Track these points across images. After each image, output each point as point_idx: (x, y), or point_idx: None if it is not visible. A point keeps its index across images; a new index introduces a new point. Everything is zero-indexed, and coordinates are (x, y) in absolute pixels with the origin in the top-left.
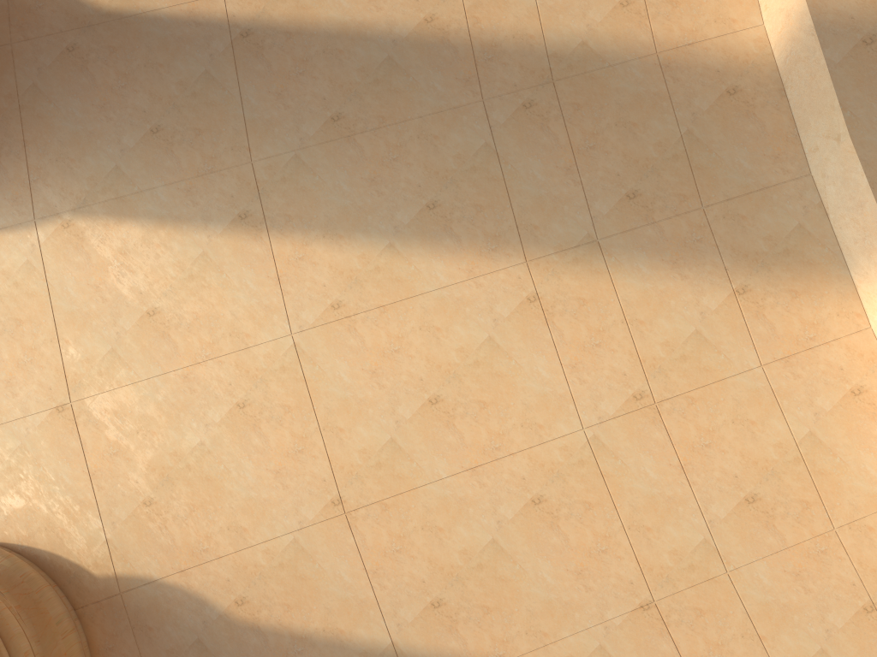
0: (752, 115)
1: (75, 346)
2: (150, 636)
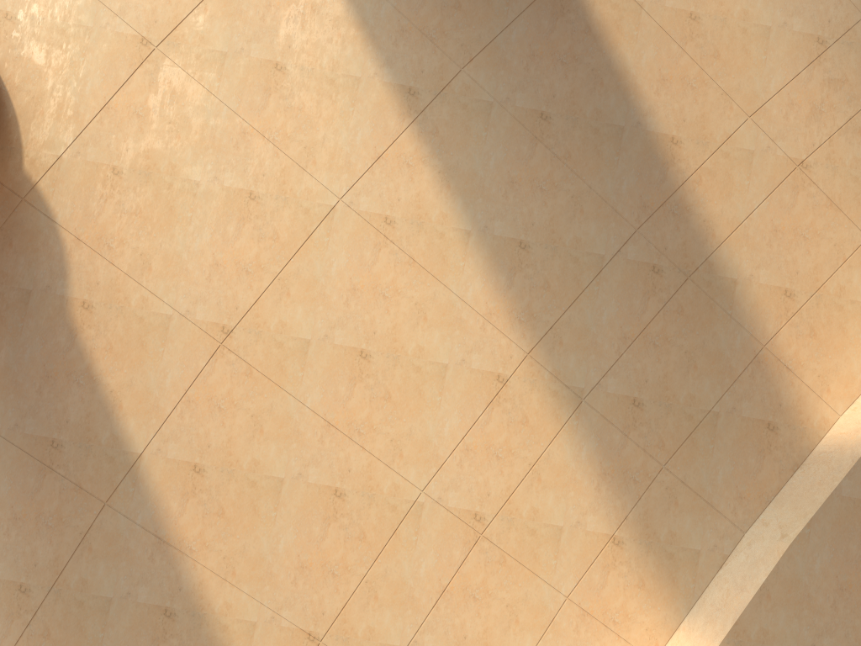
0: (762, 455)
1: (206, 20)
2: (3, 249)
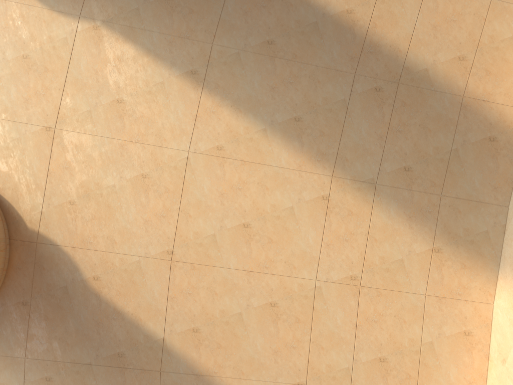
0: (495, 158)
1: (70, 99)
2: (42, 272)
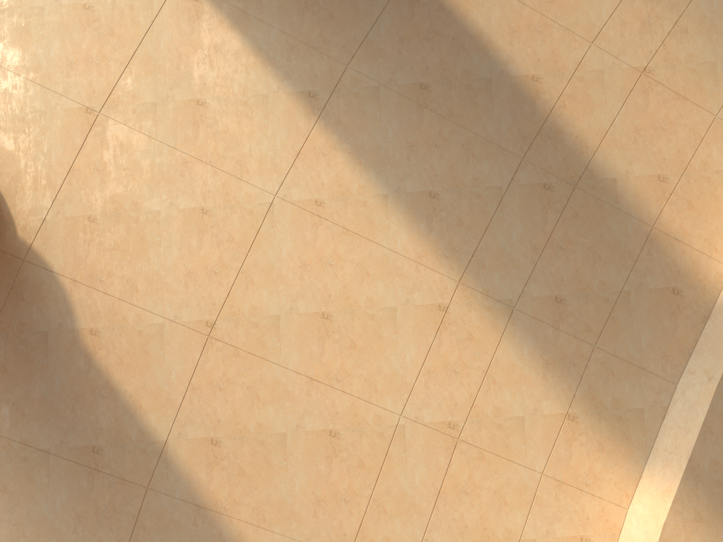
0: (674, 317)
1: (133, 80)
2: (18, 303)
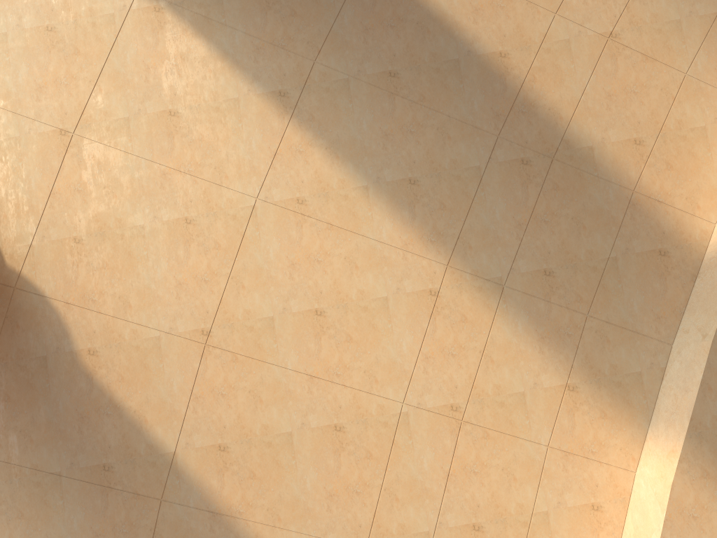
0: (664, 278)
1: (104, 98)
2: (13, 331)
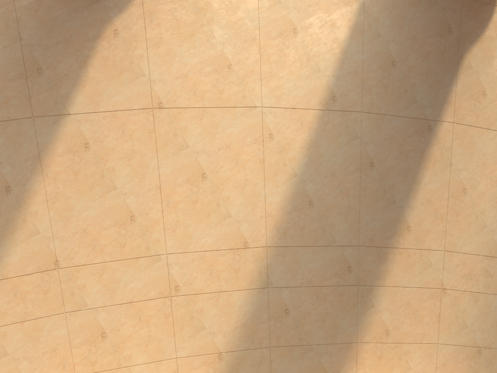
0: None
1: None
2: None
